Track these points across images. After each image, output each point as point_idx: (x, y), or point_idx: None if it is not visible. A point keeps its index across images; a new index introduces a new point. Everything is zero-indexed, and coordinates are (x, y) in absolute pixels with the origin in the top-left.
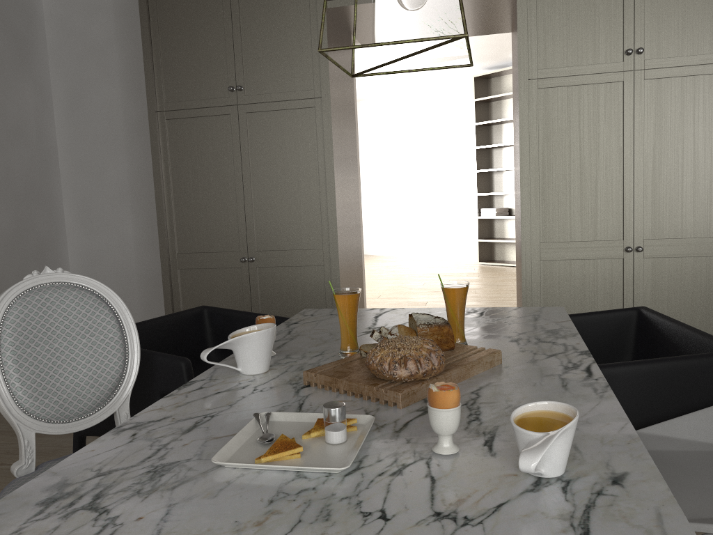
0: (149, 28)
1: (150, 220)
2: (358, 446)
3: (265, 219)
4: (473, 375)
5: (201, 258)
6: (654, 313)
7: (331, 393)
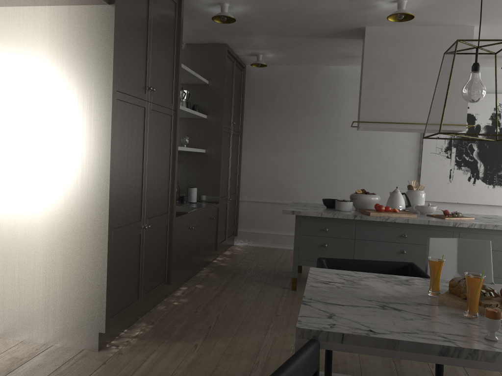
0: None
1: None
2: None
3: None
4: None
5: None
6: (339, 259)
7: None
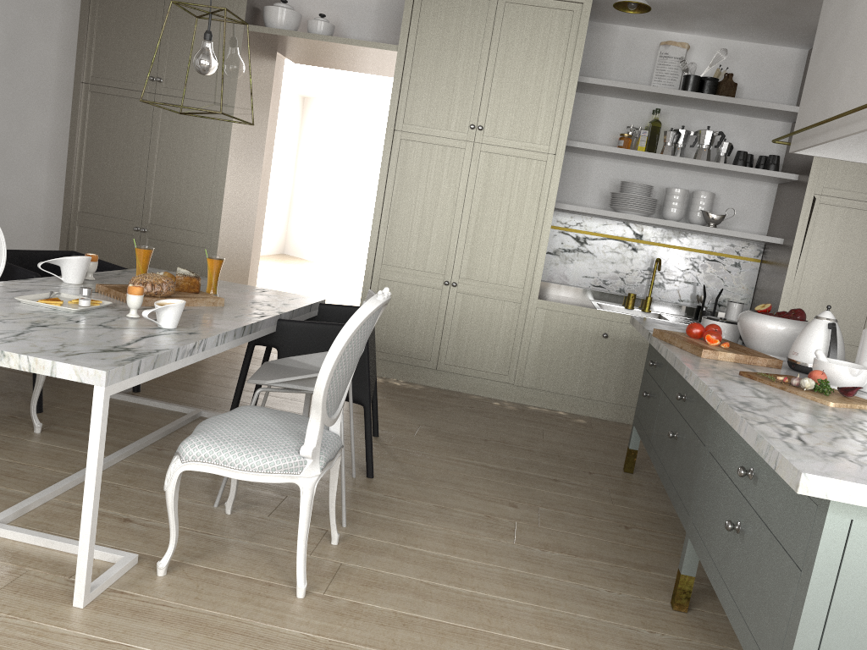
0: (88, 7)
1: (64, 177)
2: (90, 307)
3: (162, 198)
4: (197, 306)
5: (100, 220)
6: None
7: (105, 296)
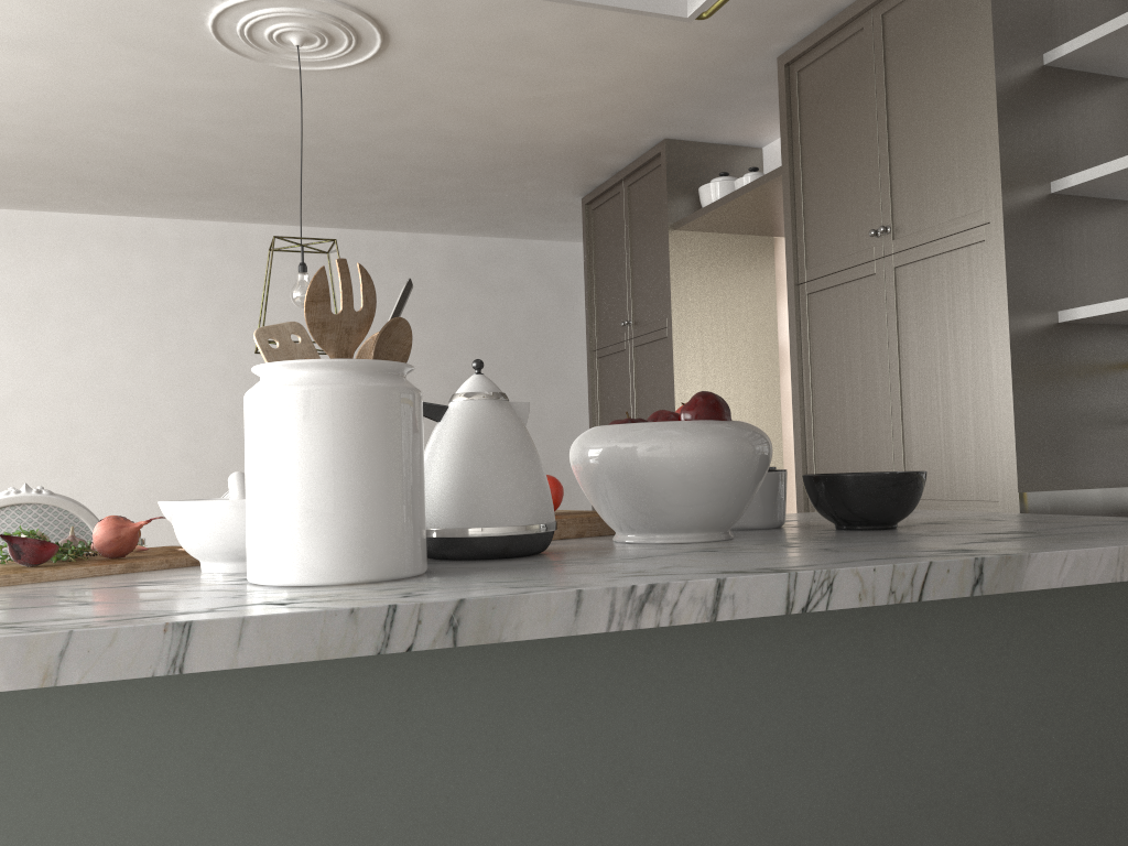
0: (588, 272)
1: None
2: None
3: None
4: None
5: None
6: None
7: None
